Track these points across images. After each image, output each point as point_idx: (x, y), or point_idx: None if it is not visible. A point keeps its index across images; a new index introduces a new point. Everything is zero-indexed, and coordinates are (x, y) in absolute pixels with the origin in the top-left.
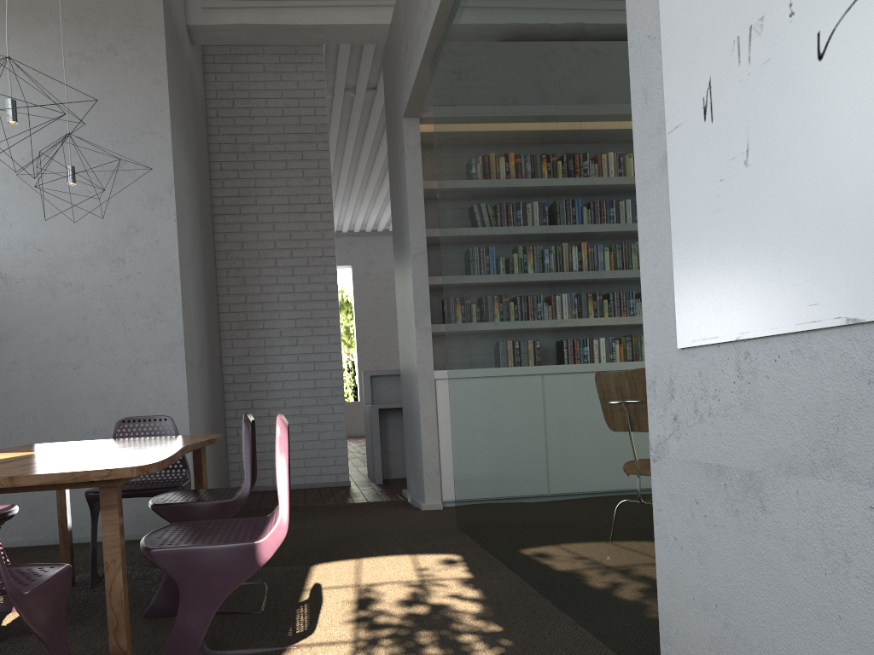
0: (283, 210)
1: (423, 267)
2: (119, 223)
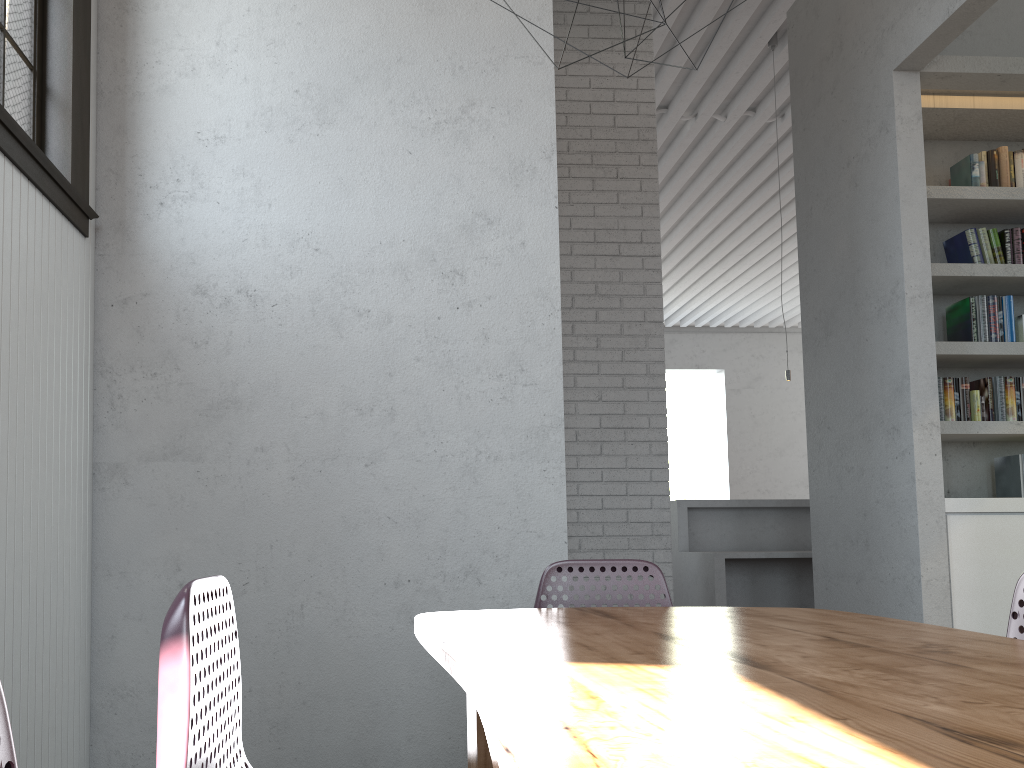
0: (587, 250)
1: (926, 319)
2: (457, 209)
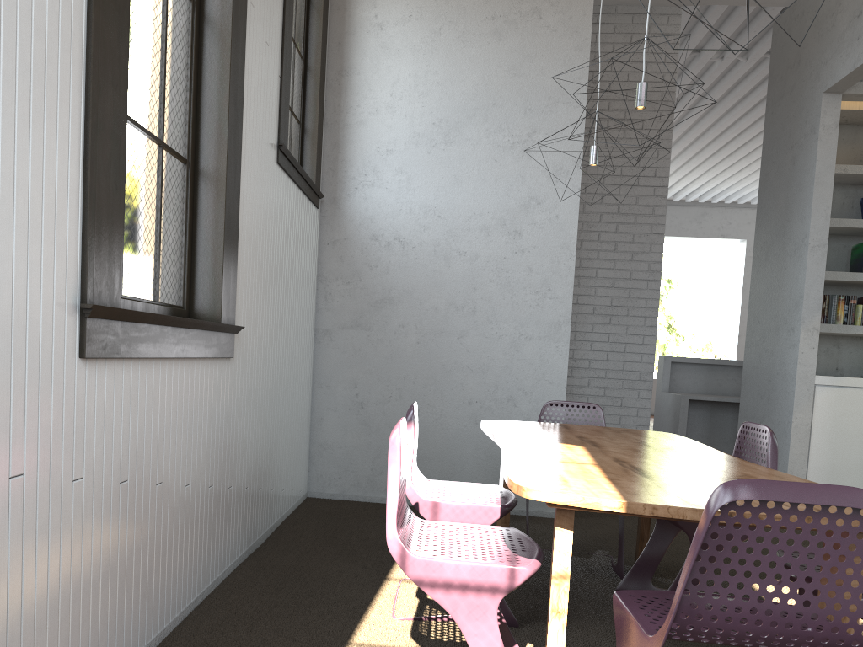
0: (614, 181)
1: (821, 261)
2: (520, 195)
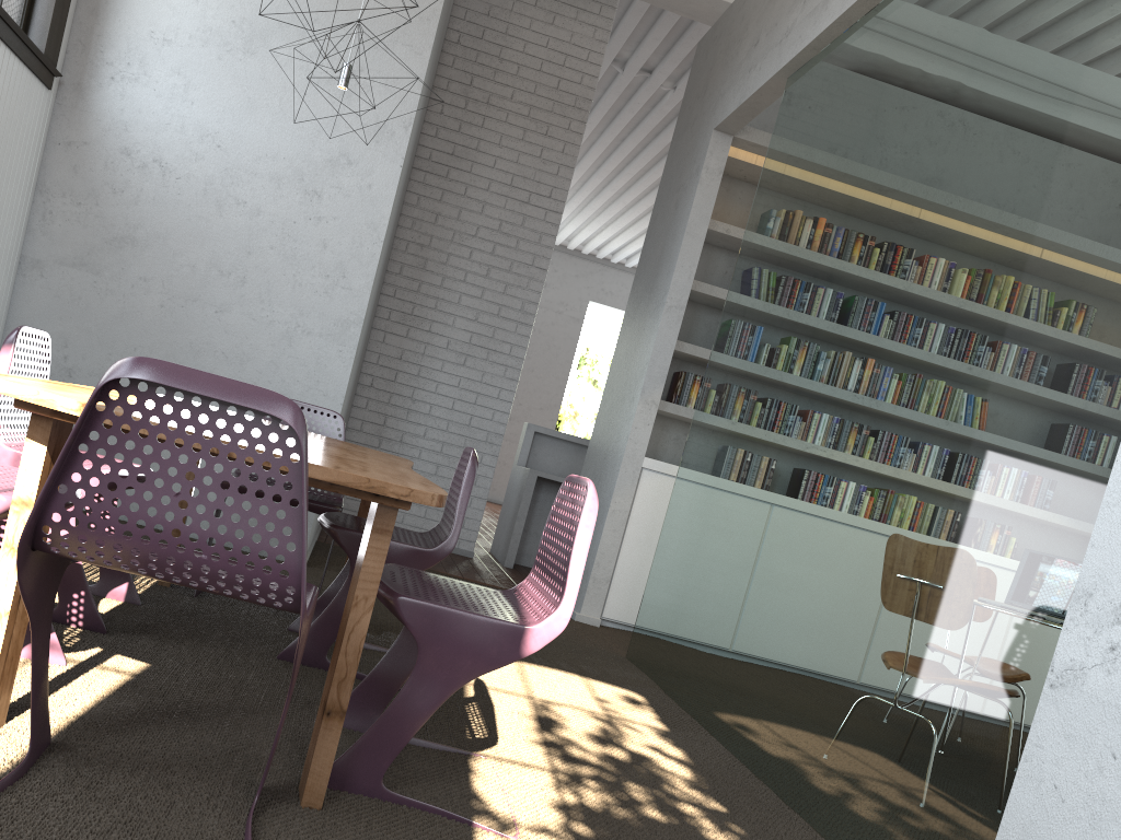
0: (502, 191)
1: (675, 325)
2: (329, 146)
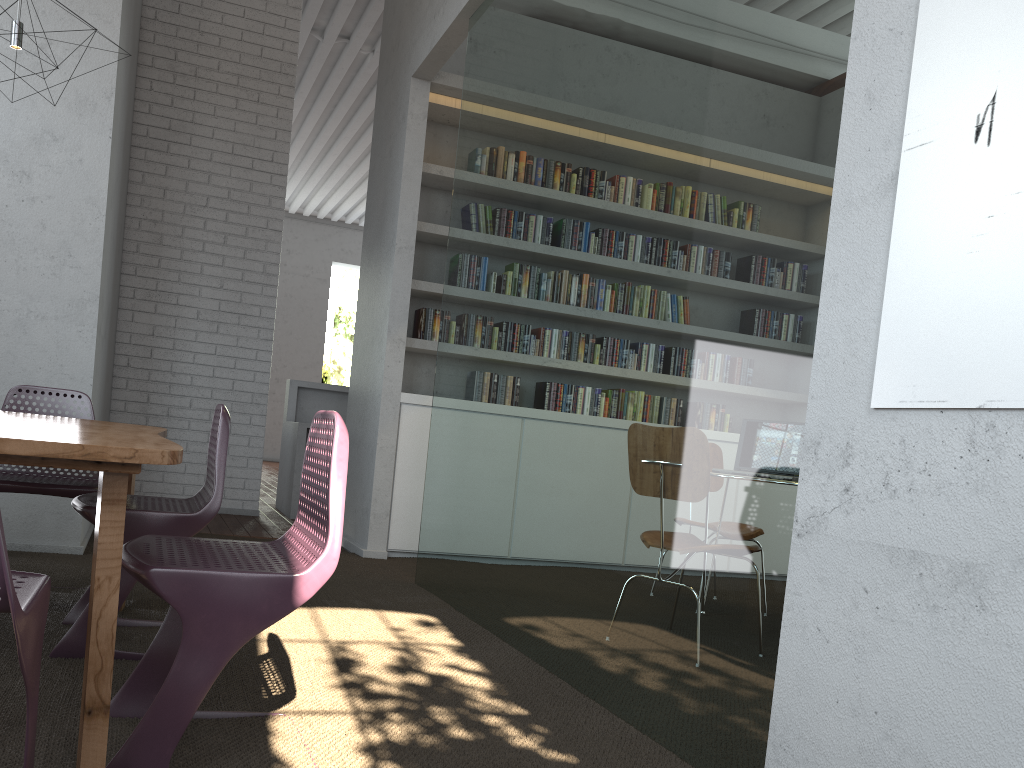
0: (225, 160)
1: (408, 265)
2: (30, 124)
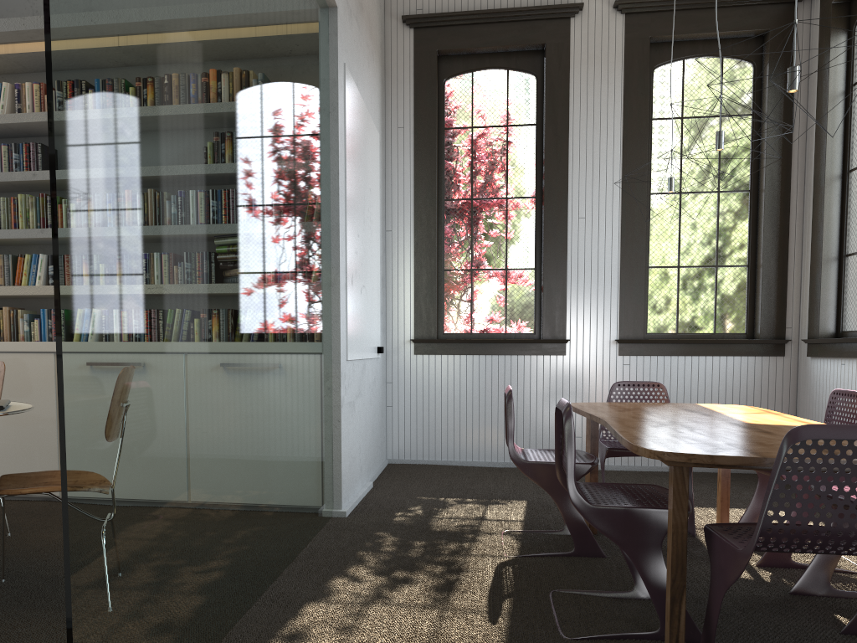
0: None
1: None
2: None
